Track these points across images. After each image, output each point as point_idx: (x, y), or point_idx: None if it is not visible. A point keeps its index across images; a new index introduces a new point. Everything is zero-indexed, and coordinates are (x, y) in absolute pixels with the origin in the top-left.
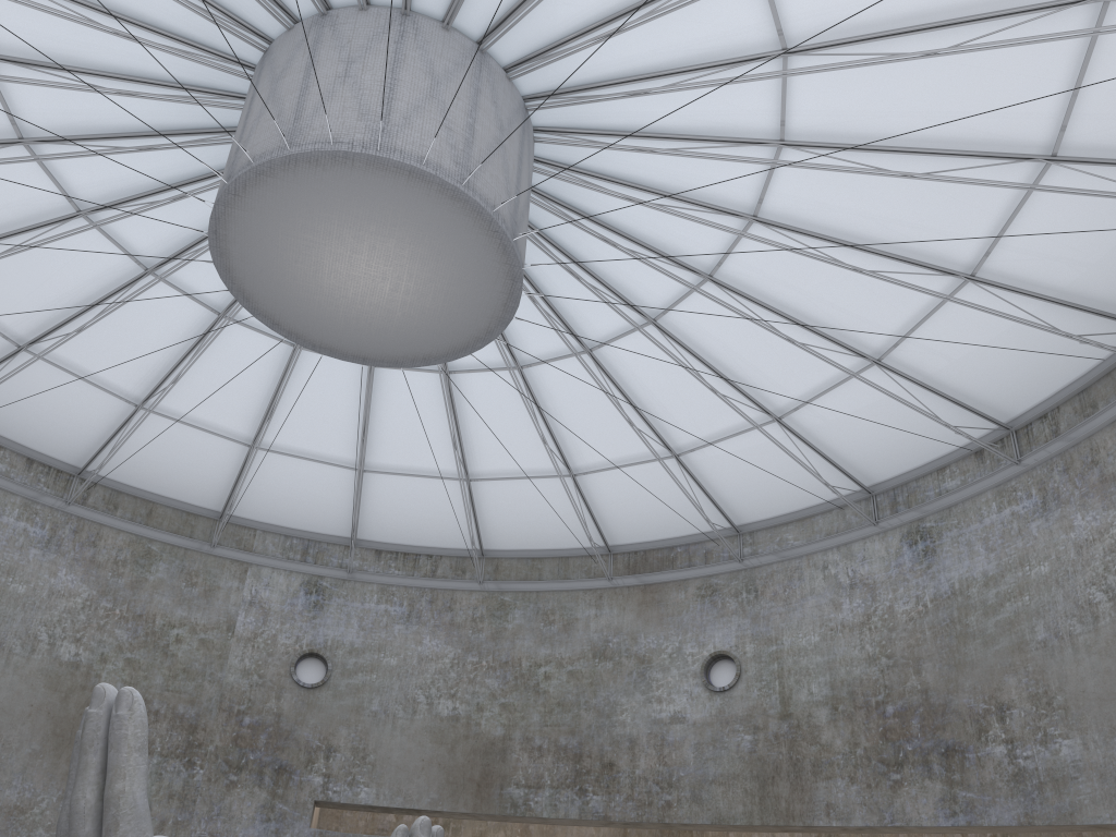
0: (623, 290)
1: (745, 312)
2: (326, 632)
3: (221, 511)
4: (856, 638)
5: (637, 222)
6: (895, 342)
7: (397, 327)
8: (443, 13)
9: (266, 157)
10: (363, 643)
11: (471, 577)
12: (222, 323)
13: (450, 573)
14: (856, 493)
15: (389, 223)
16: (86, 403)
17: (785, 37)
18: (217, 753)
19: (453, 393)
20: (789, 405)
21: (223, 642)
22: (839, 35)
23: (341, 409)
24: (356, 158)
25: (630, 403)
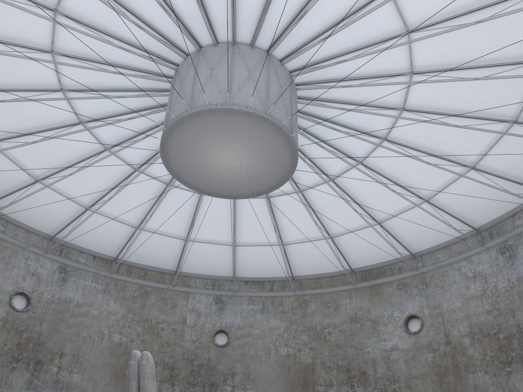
0: (345, 150)
1: (404, 152)
2: (226, 320)
3: (175, 270)
4: (479, 302)
5: (347, 119)
6: (481, 157)
7: (244, 181)
8: (250, 41)
9: (181, 115)
10: (243, 324)
11: (289, 289)
12: (168, 188)
13: (279, 288)
14: (470, 231)
15: (236, 136)
16: (115, 229)
17: (407, 25)
18: (184, 379)
19: (272, 206)
20: (431, 193)
21: (182, 328)
22: (433, 20)
23: (223, 219)
24: (219, 110)
25: (354, 201)
